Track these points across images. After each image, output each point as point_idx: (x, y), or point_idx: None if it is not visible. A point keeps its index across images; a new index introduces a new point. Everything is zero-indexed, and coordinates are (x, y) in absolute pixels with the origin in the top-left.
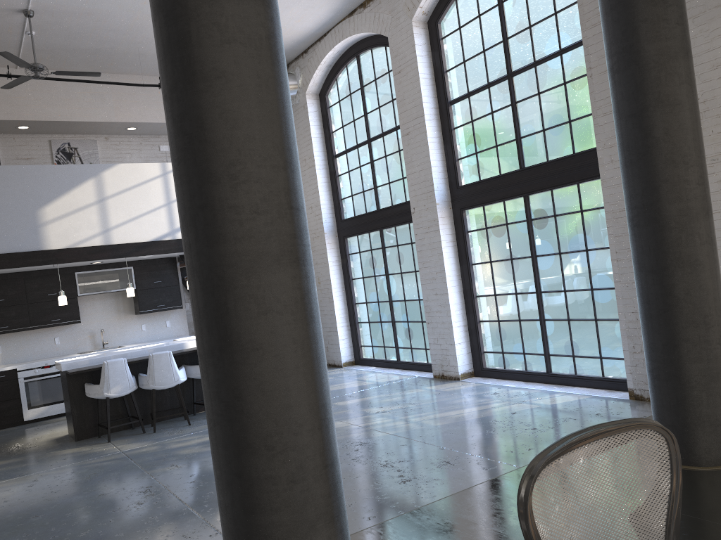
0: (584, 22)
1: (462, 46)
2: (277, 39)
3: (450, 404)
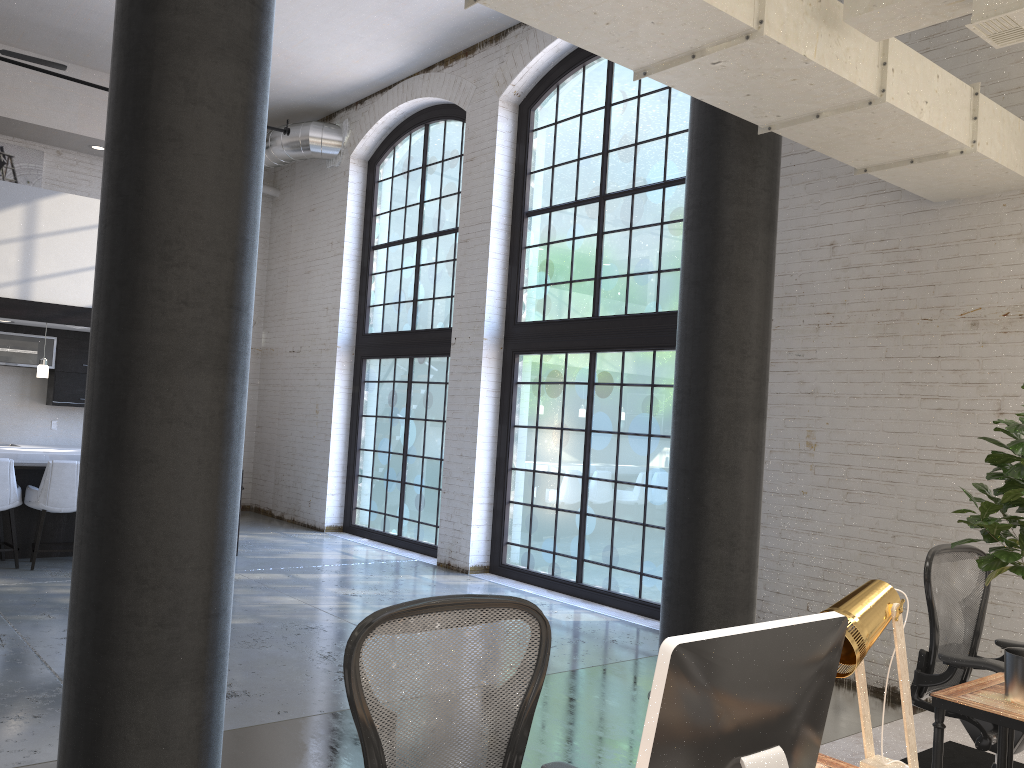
0: None
1: (555, 146)
2: (257, 110)
3: None
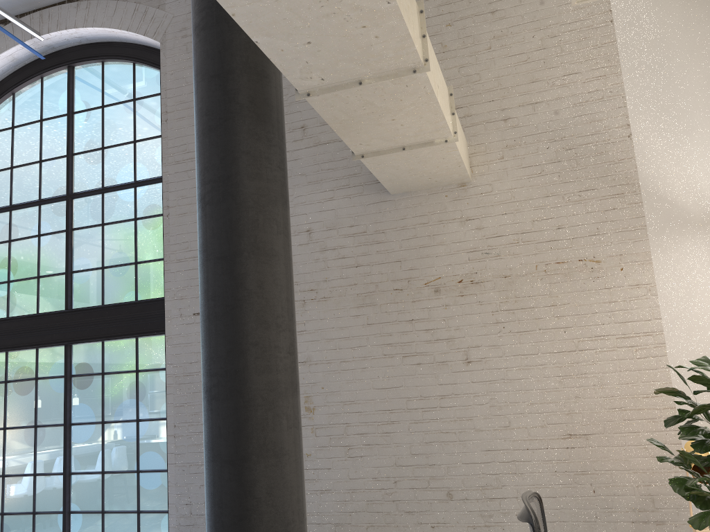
0: (167, 157)
1: (13, 148)
2: None
3: None
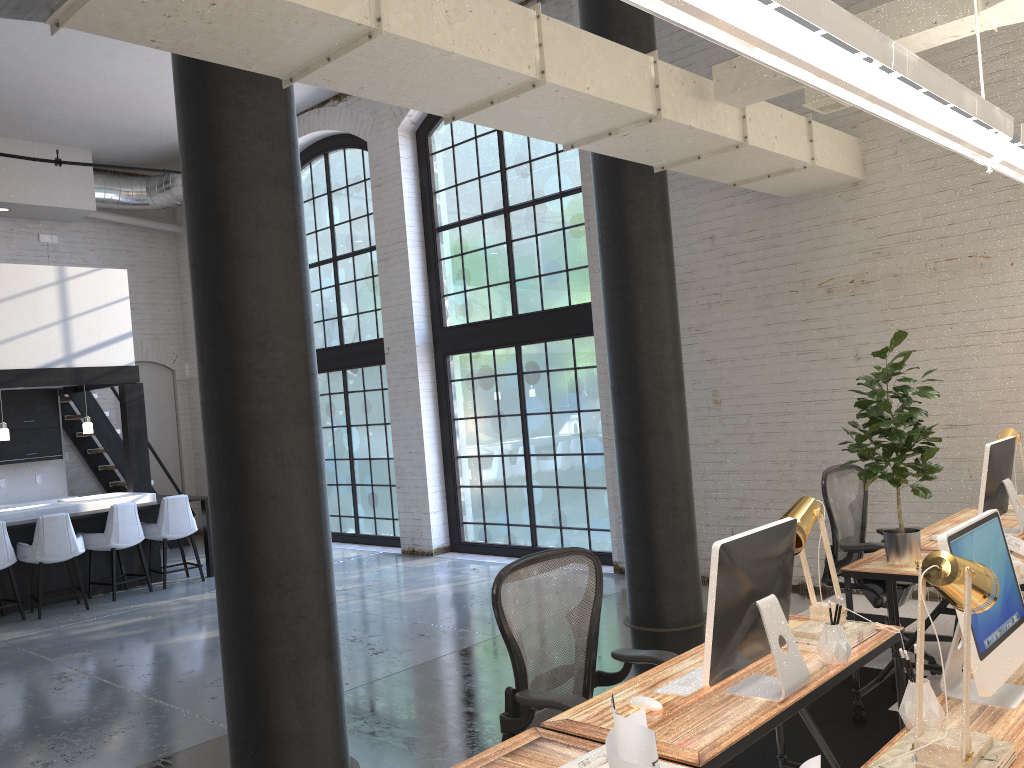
0: (584, 172)
1: (455, 167)
2: (302, 221)
3: (423, 581)
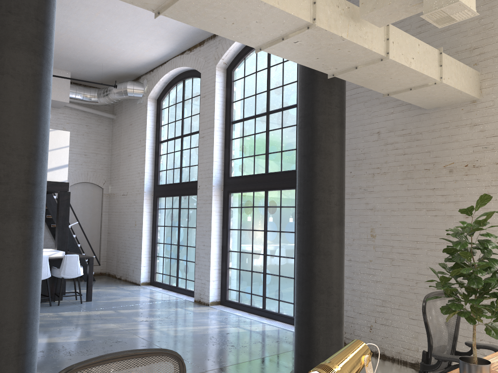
0: None
1: (244, 88)
2: (42, 76)
3: (192, 322)
